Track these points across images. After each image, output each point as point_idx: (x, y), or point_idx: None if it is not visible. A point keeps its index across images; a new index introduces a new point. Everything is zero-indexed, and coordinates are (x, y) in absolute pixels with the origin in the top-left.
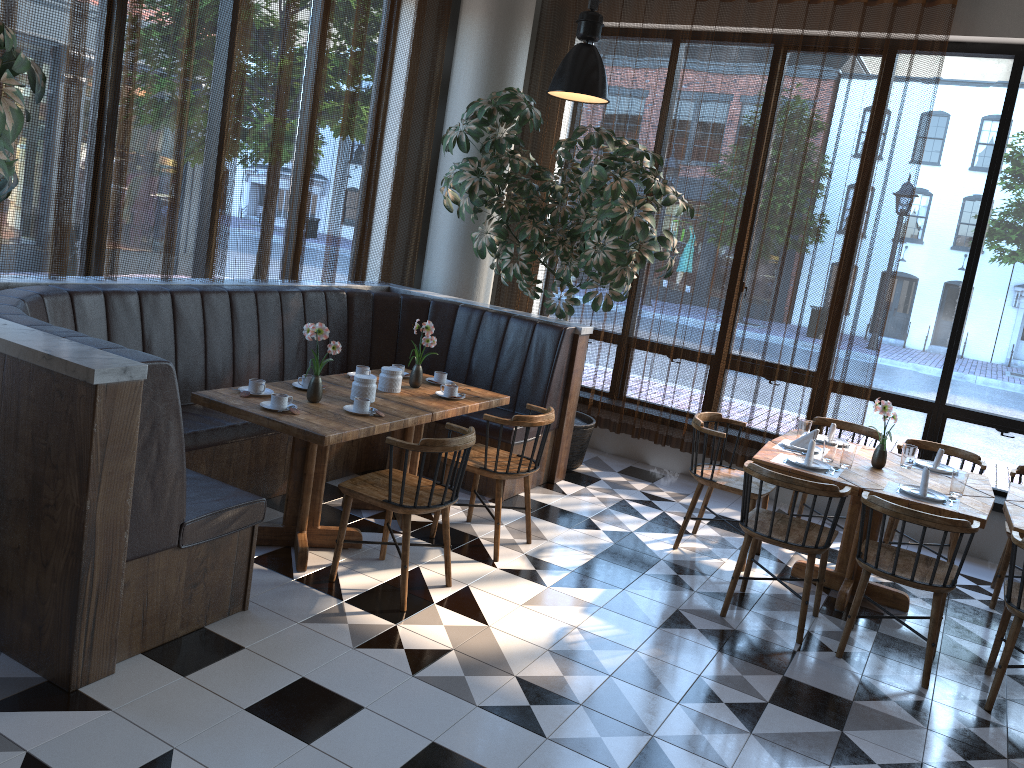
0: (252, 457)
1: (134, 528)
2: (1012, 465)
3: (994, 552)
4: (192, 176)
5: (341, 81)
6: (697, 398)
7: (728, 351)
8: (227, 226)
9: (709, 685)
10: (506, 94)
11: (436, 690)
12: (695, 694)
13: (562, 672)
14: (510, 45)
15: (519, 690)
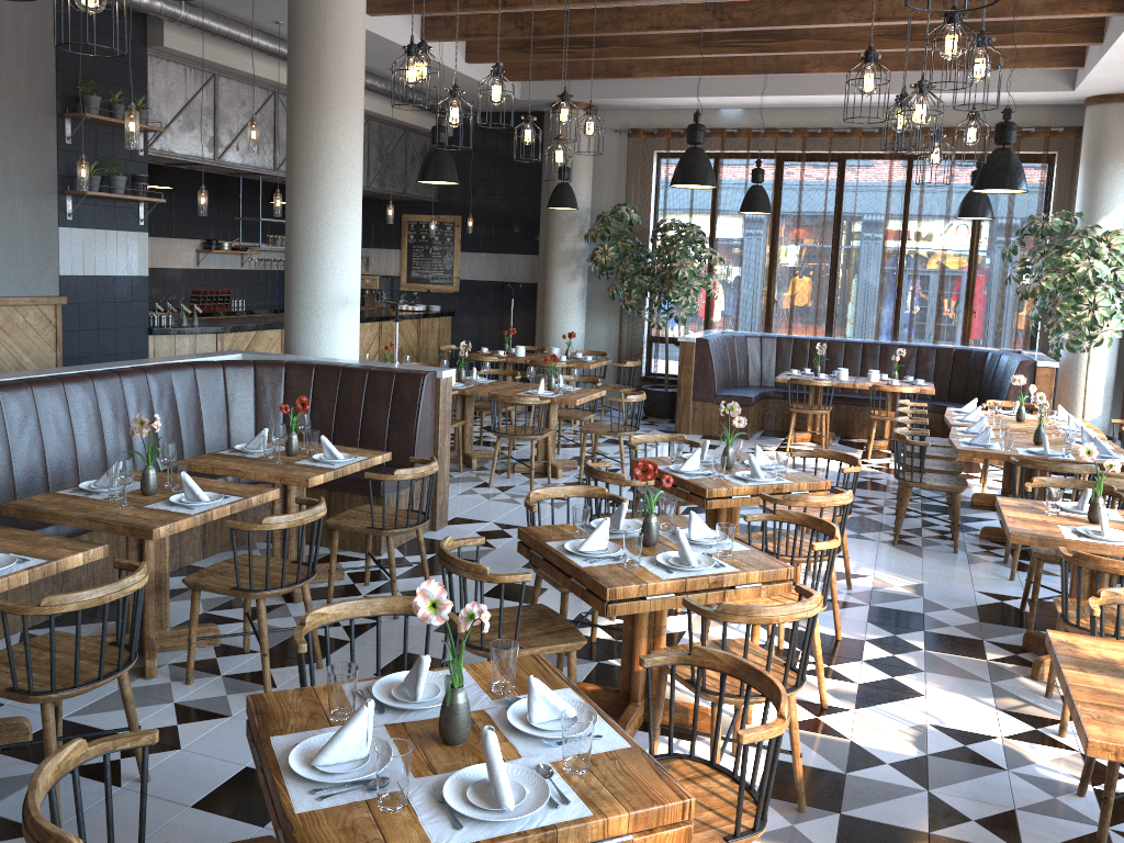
0: (836, 413)
1: (696, 390)
2: None
3: None
4: (858, 290)
5: (963, 229)
6: None
7: None
8: (878, 312)
9: None
10: (1028, 218)
11: None
12: None
13: None
14: (1096, 178)
15: None
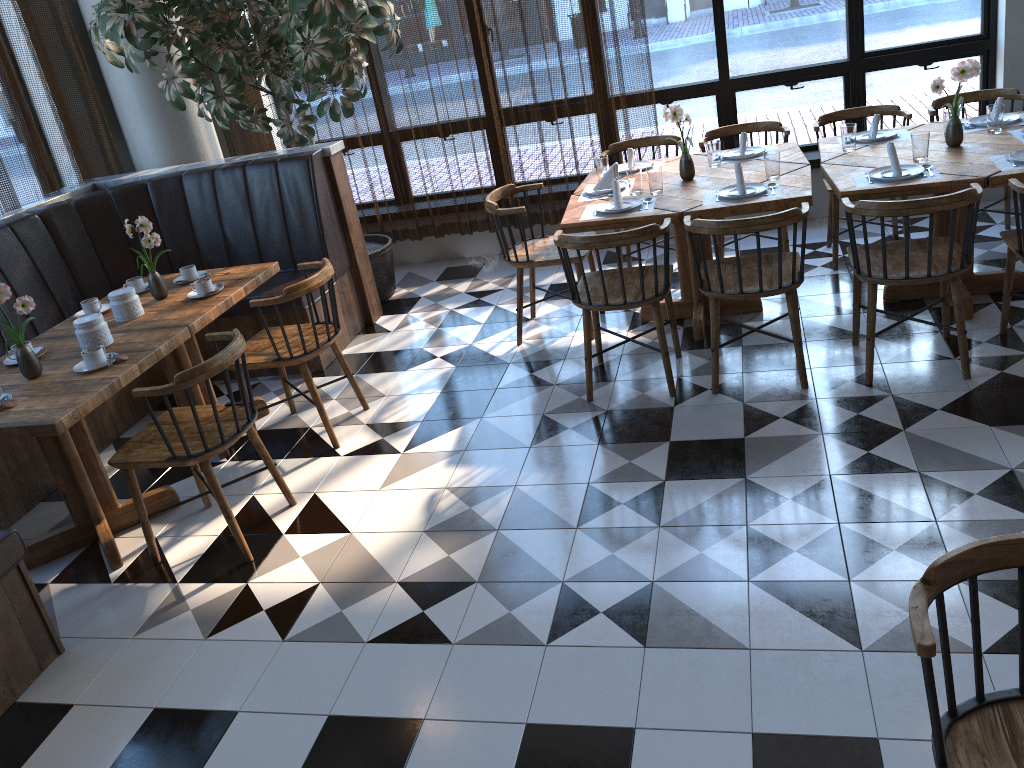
0: (7, 459)
1: None
2: (810, 116)
3: (819, 209)
4: None
5: None
6: (486, 171)
7: (498, 108)
8: None
9: (601, 490)
10: None
11: (315, 645)
12: (591, 508)
13: (446, 551)
14: None
15: (407, 598)
